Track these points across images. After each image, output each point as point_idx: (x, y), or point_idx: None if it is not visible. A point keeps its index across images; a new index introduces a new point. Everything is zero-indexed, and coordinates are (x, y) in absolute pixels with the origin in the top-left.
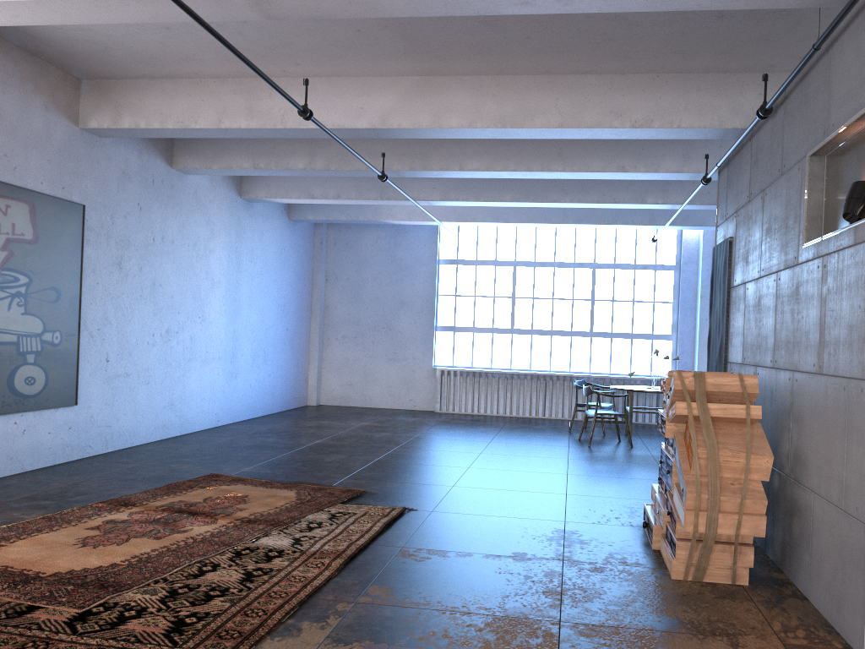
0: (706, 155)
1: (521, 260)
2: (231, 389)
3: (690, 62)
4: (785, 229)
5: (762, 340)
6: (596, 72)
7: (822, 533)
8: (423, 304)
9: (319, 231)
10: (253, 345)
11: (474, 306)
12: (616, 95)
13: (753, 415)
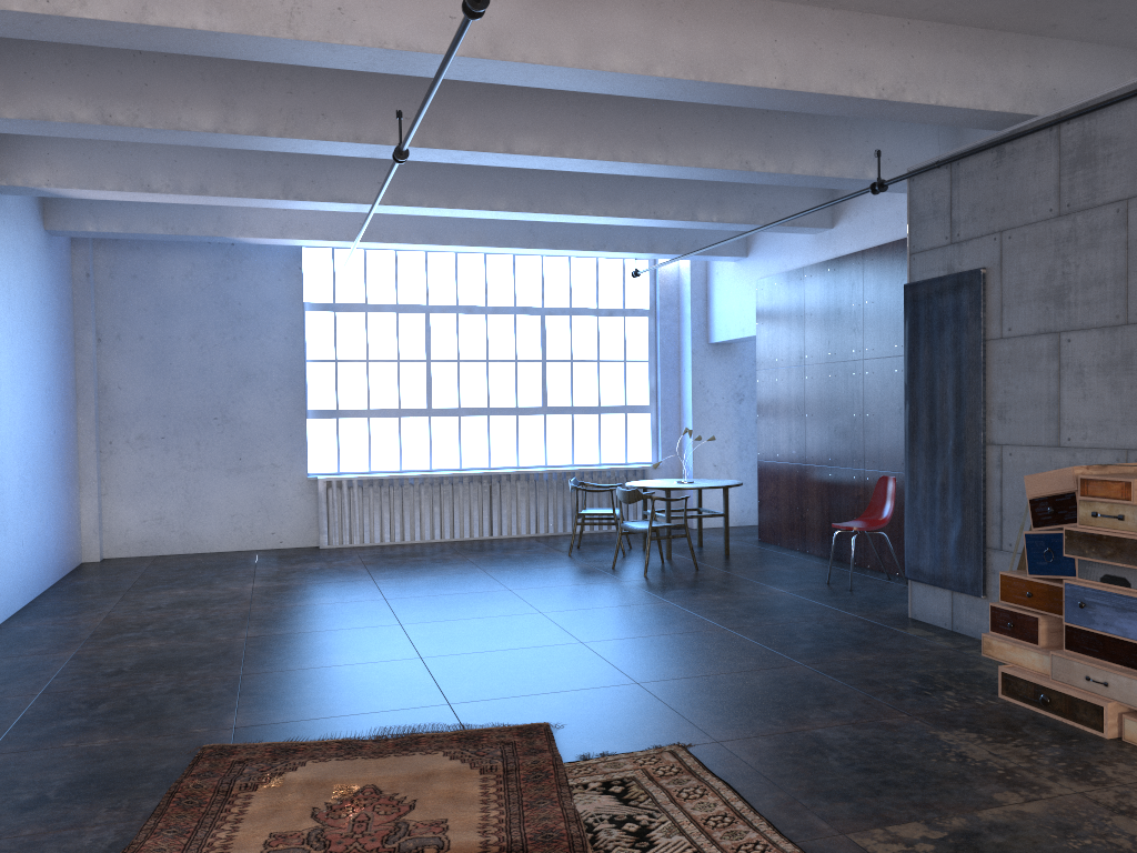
0: (878, 151)
1: (437, 304)
2: (1, 557)
3: (970, 7)
4: None
5: None
6: (833, 4)
7: None
8: (284, 377)
9: (82, 255)
10: (21, 466)
11: (367, 376)
12: (856, 44)
13: None
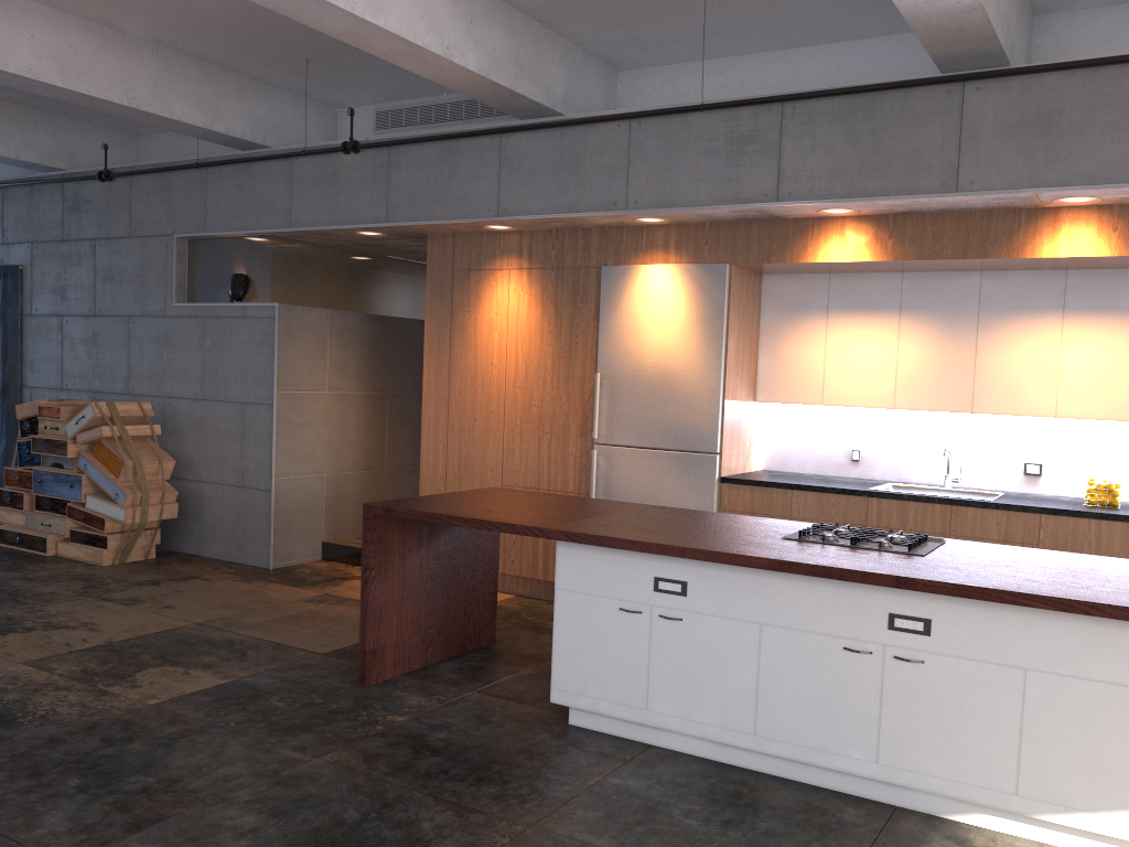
0: None
1: None
2: None
3: None
4: (141, 284)
5: (105, 371)
6: None
7: (216, 507)
8: None
9: None
10: None
11: None
12: None
13: (156, 432)
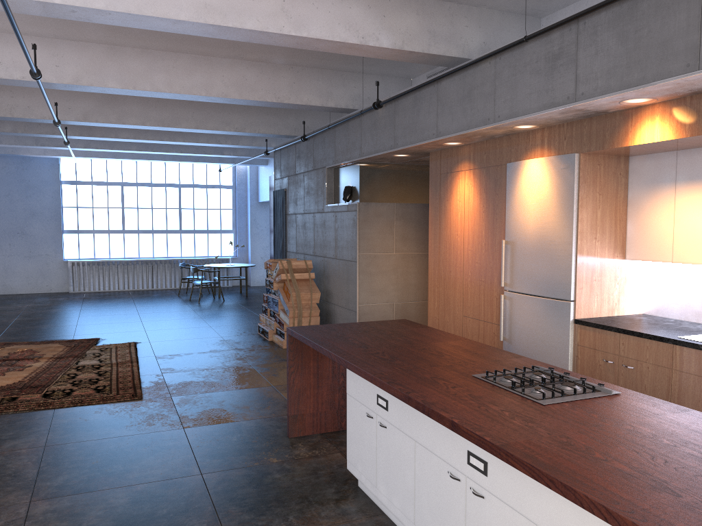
0: (266, 139)
1: (127, 182)
2: None
3: None
4: (317, 195)
5: (307, 243)
6: None
7: (340, 319)
8: (51, 214)
9: None
10: None
11: (93, 214)
12: (225, 113)
13: (312, 277)
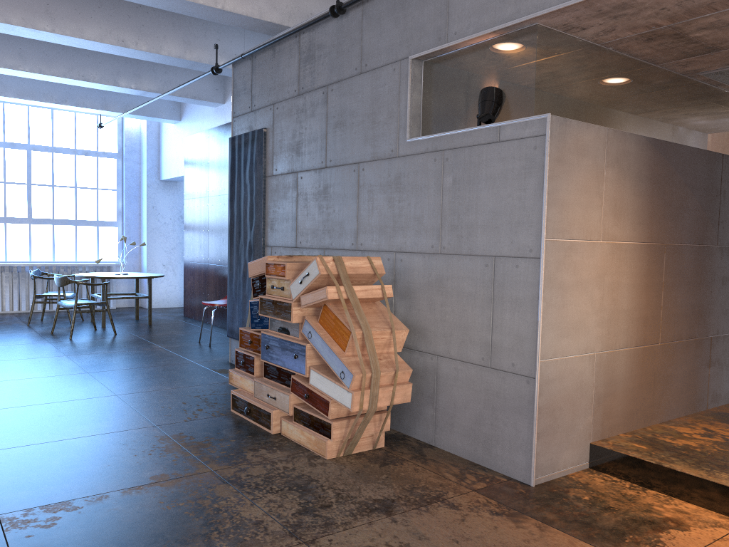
0: (216, 45)
1: None
2: None
3: None
4: (371, 124)
5: (334, 226)
6: None
7: (455, 389)
8: None
9: None
10: None
11: None
12: None
13: (387, 294)
